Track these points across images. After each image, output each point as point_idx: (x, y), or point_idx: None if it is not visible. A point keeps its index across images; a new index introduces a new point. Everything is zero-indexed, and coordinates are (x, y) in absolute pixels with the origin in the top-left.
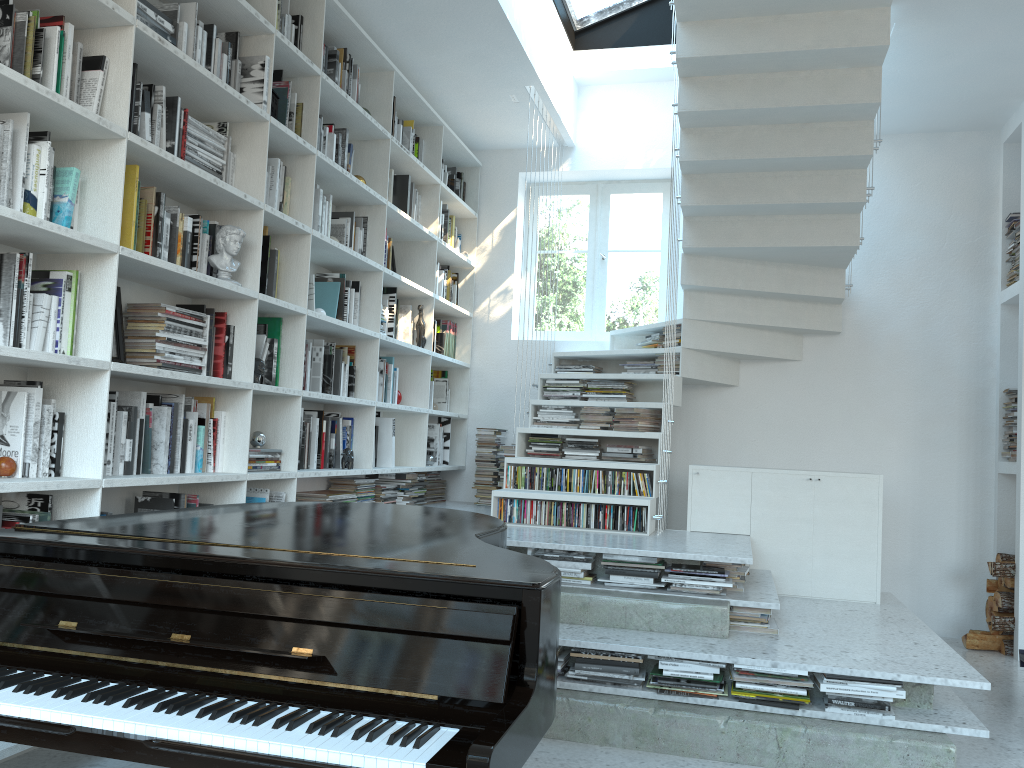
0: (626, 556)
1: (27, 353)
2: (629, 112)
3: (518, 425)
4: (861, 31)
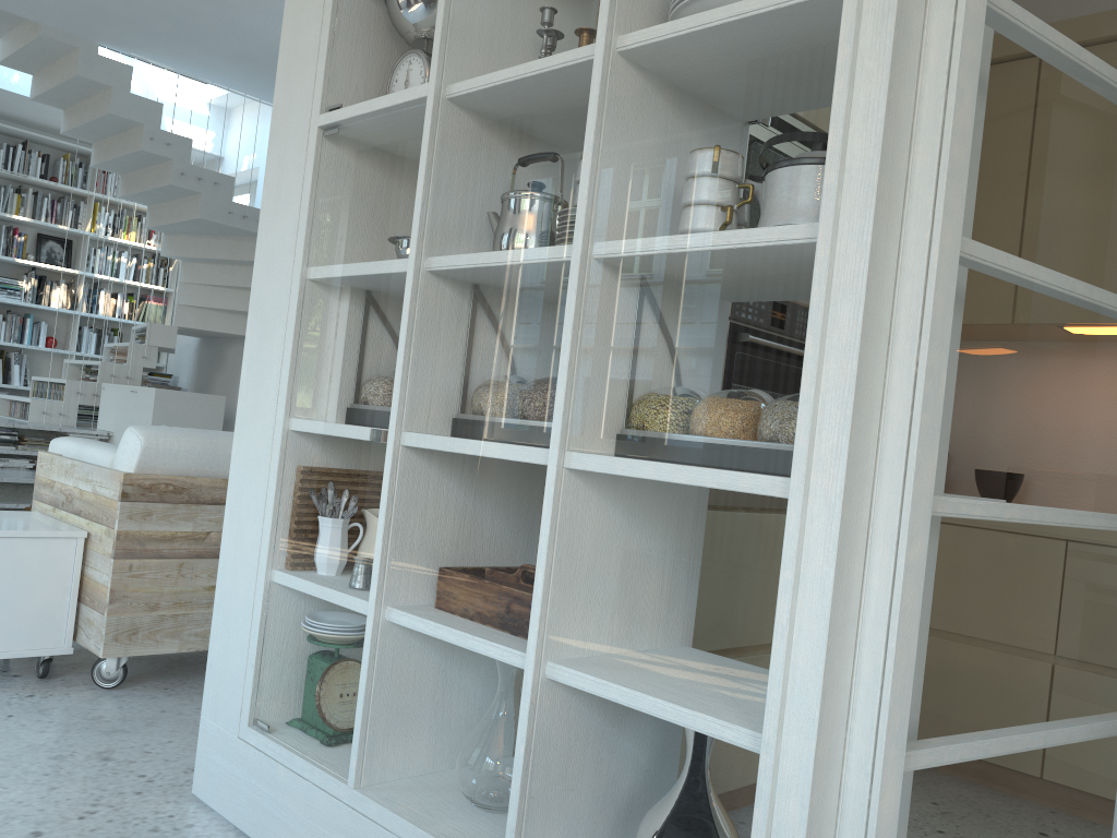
0: None
1: None
2: (247, 126)
3: (184, 372)
4: (71, 67)
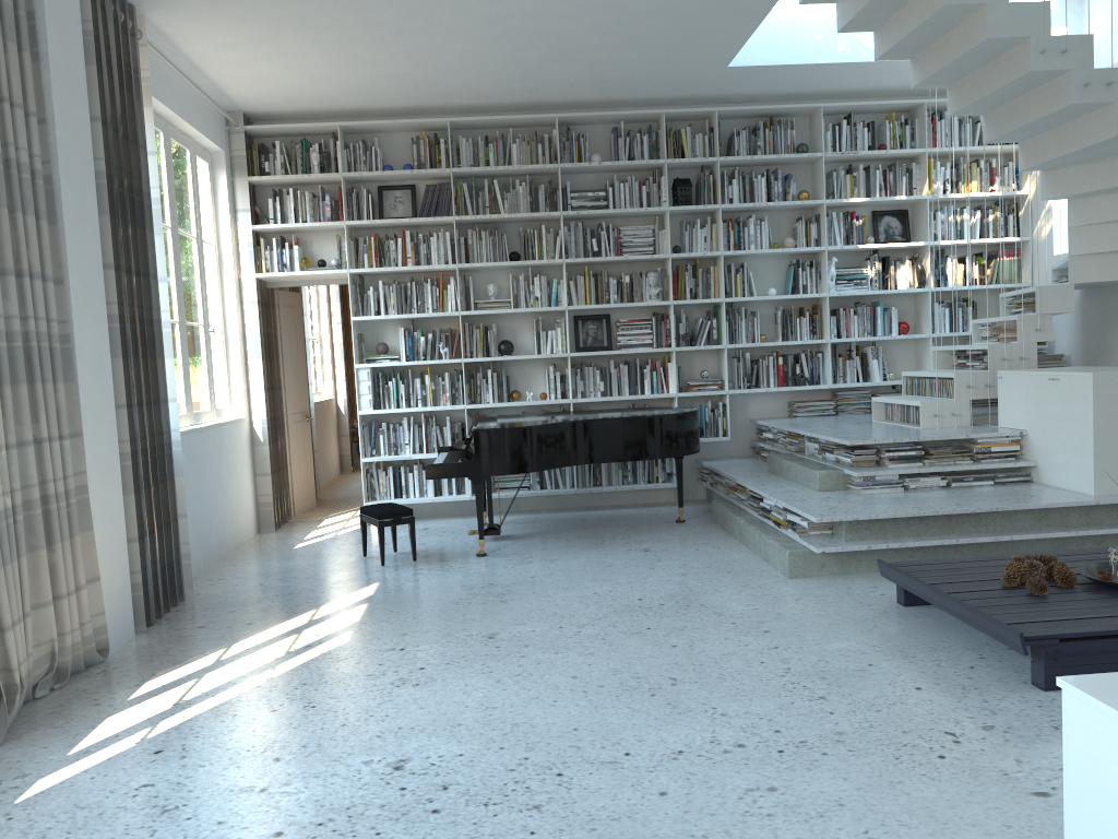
0: (822, 439)
1: (526, 356)
2: (1115, 1)
3: (1060, 334)
4: None
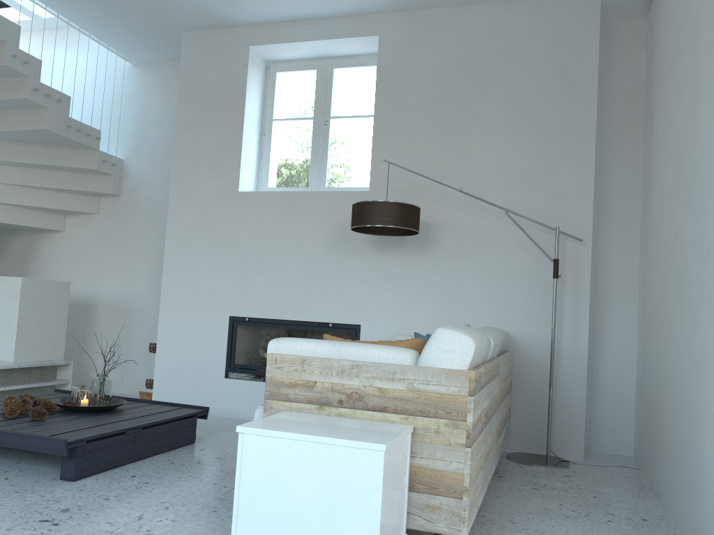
0: None
1: None
2: None
3: None
4: None
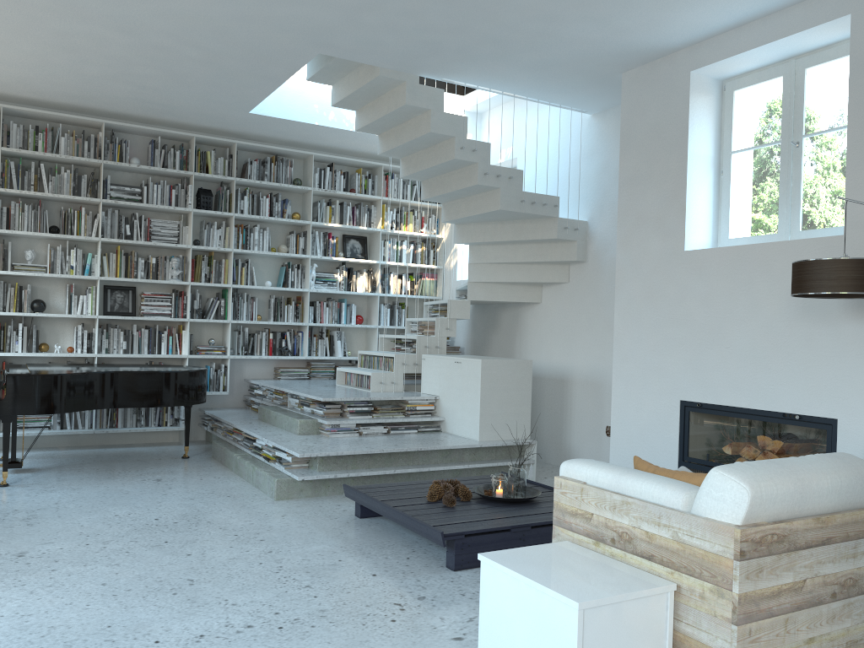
0: (302, 396)
1: (58, 315)
2: (500, 125)
3: (458, 333)
4: (398, 99)
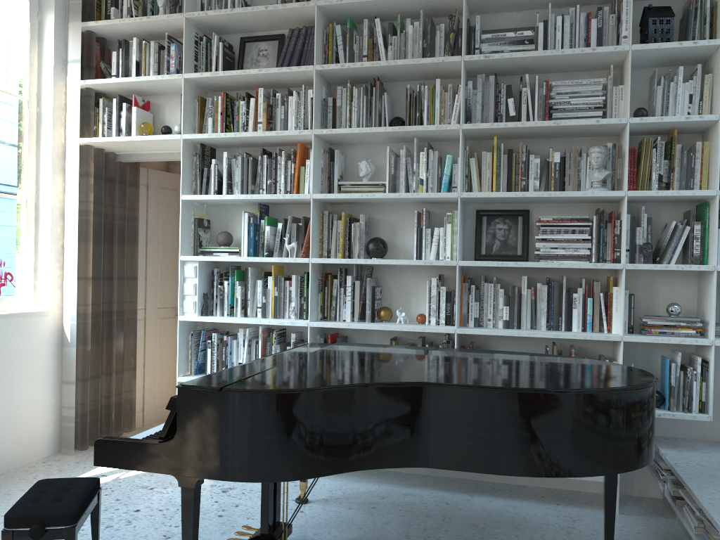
0: None
1: (396, 261)
2: None
3: None
4: None
